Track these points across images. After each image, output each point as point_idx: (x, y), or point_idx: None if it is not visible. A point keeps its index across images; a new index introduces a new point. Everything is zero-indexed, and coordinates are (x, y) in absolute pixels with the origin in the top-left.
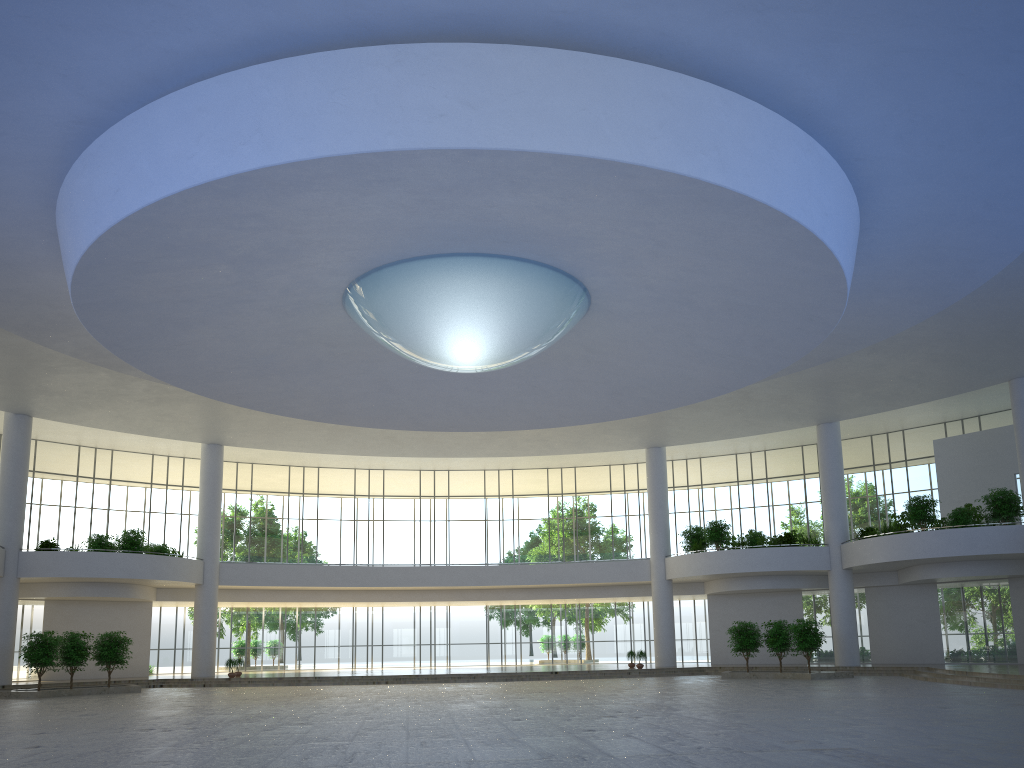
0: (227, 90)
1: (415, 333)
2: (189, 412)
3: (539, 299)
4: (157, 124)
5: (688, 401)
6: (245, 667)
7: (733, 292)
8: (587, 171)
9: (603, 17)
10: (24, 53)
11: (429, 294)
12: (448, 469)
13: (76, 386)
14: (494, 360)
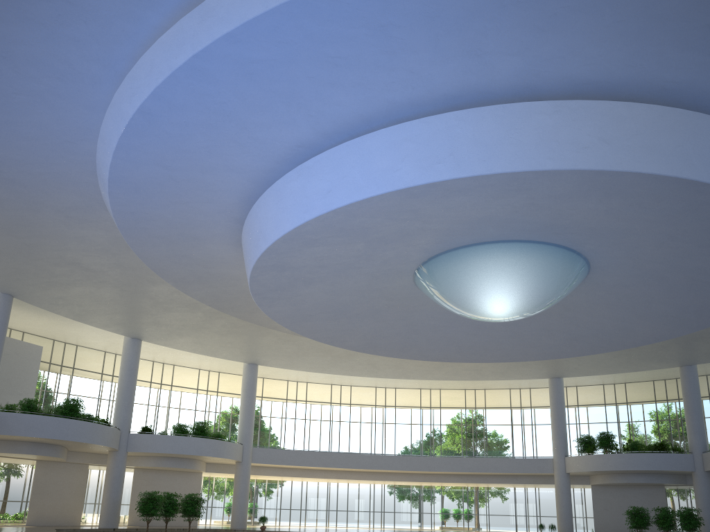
0: (428, 127)
1: (472, 293)
2: (244, 341)
3: (563, 273)
4: (369, 148)
5: (624, 347)
6: (253, 522)
7: (702, 272)
8: (669, 187)
9: (697, 86)
10: (294, 100)
11: (491, 267)
12: (395, 387)
13: (178, 321)
14: (520, 314)
